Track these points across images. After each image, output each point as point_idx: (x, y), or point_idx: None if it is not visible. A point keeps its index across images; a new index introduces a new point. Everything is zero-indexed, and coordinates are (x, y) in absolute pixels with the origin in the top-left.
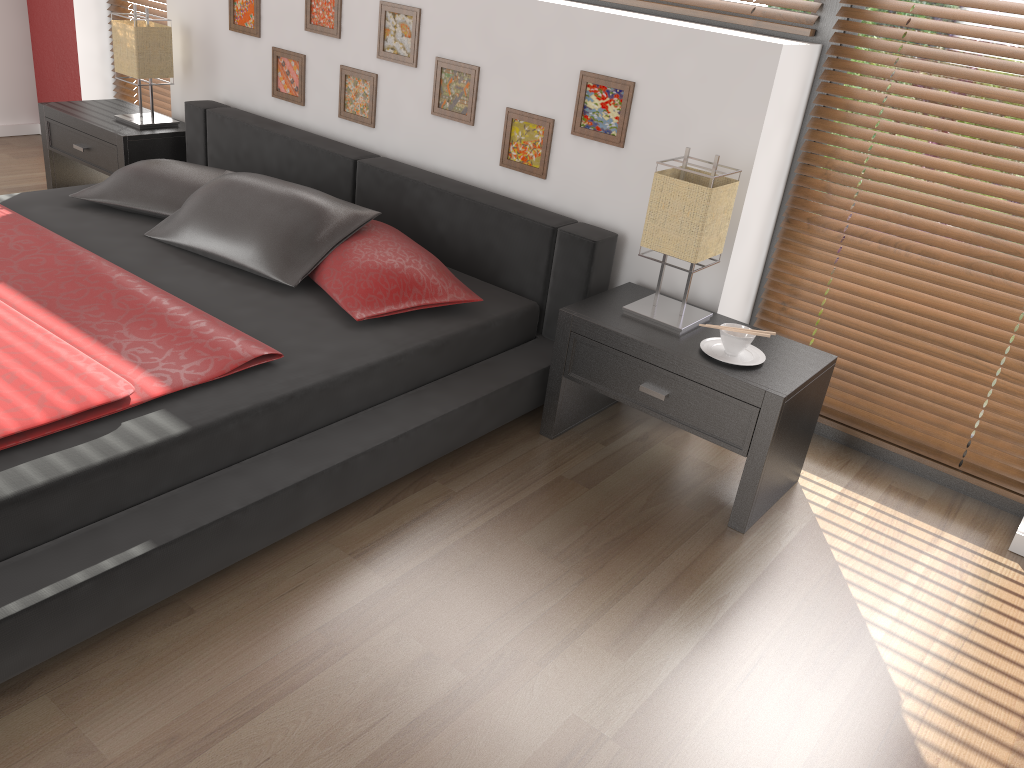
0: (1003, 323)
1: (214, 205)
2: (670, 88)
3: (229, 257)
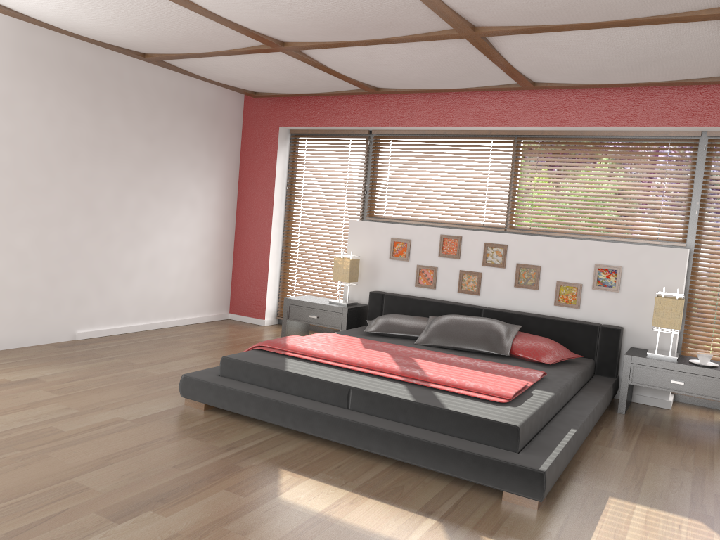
0: None
1: (451, 327)
2: (639, 267)
3: (469, 347)
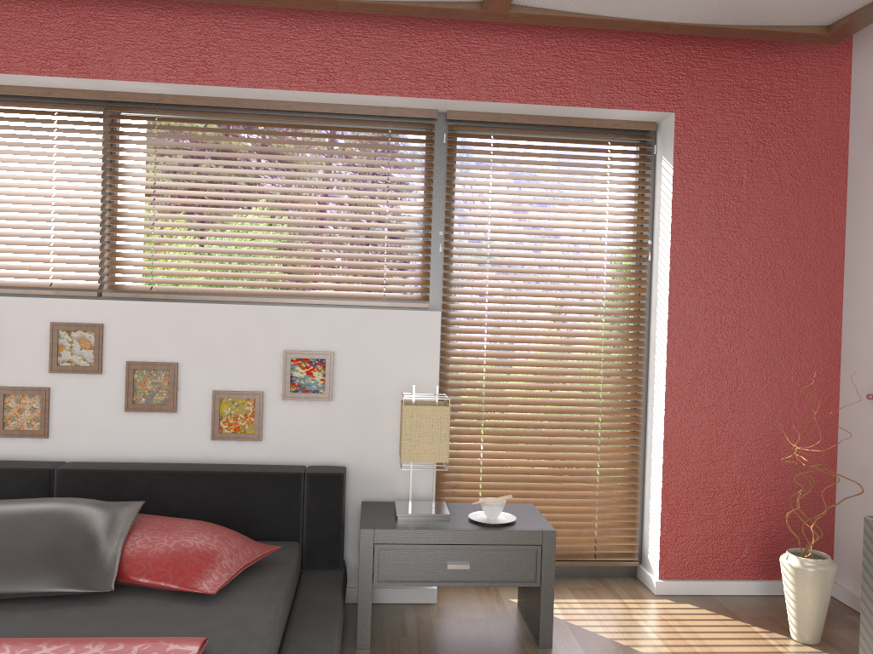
0: (590, 456)
1: None
2: (363, 351)
3: (7, 588)
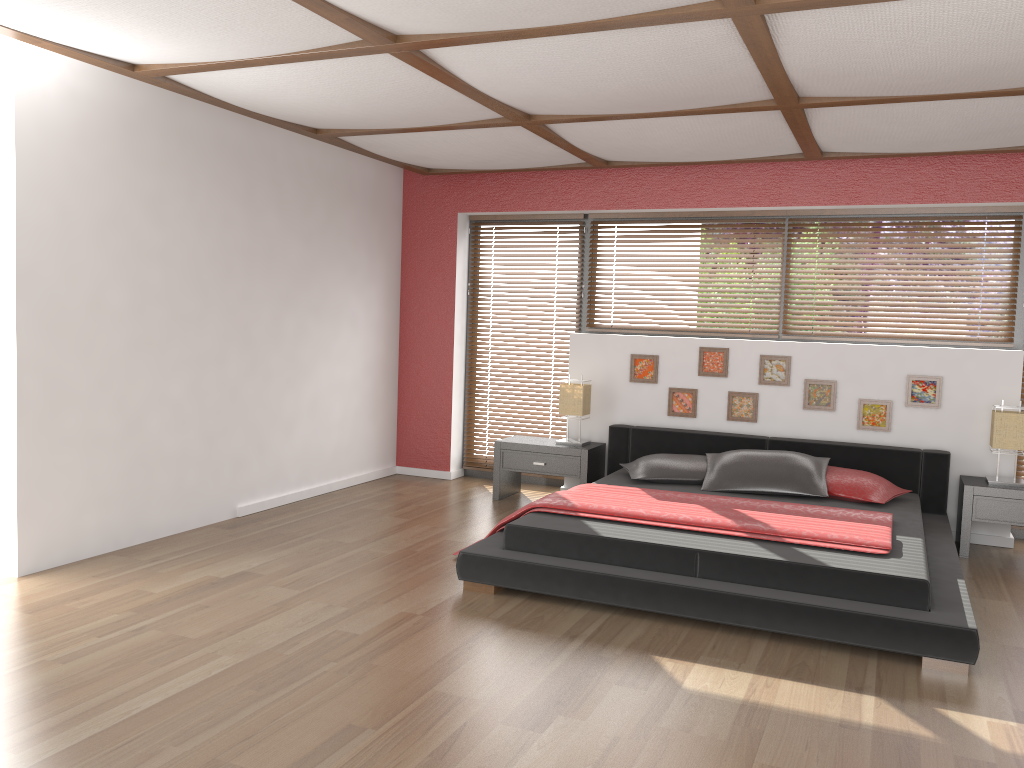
0: None
1: (746, 465)
2: (963, 376)
3: (775, 489)
